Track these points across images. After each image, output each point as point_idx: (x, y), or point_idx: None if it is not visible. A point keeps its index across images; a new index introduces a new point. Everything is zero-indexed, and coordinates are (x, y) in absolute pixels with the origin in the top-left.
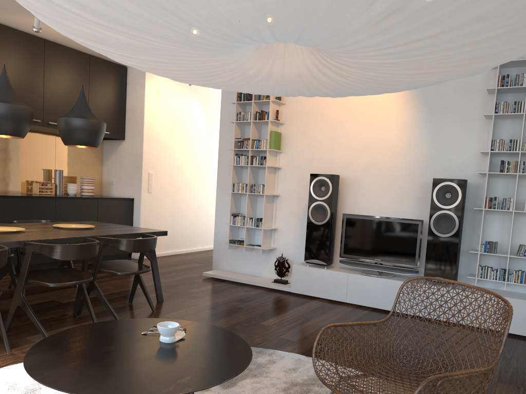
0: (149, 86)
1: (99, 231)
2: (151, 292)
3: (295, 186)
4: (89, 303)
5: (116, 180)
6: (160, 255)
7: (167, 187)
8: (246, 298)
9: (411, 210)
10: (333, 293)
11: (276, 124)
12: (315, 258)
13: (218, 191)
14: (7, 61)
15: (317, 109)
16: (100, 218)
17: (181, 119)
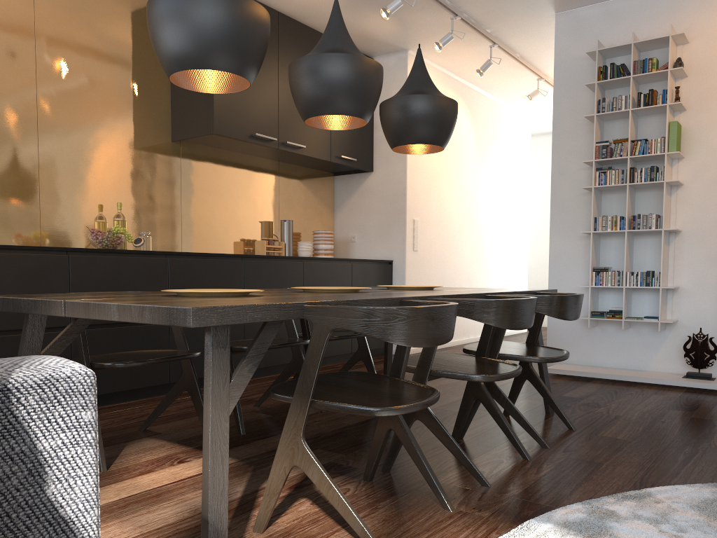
0: None
1: (468, 290)
2: None
3: (714, 213)
4: (500, 415)
5: (360, 235)
6: None
7: (434, 242)
8: (680, 404)
9: None
10: None
11: (672, 111)
12: None
13: (553, 235)
14: None
15: None
16: None
17: None
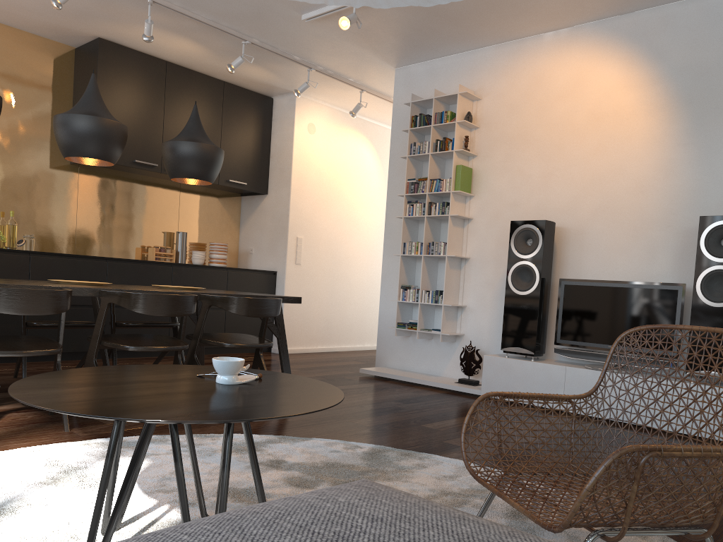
0: (300, 121)
1: (208, 291)
2: None
3: (492, 244)
4: None
5: (256, 248)
6: (310, 351)
7: (322, 258)
8: (412, 399)
9: (668, 271)
10: None
11: (464, 156)
12: (516, 345)
13: (385, 257)
14: (119, 89)
15: (524, 131)
16: None
17: (343, 167)
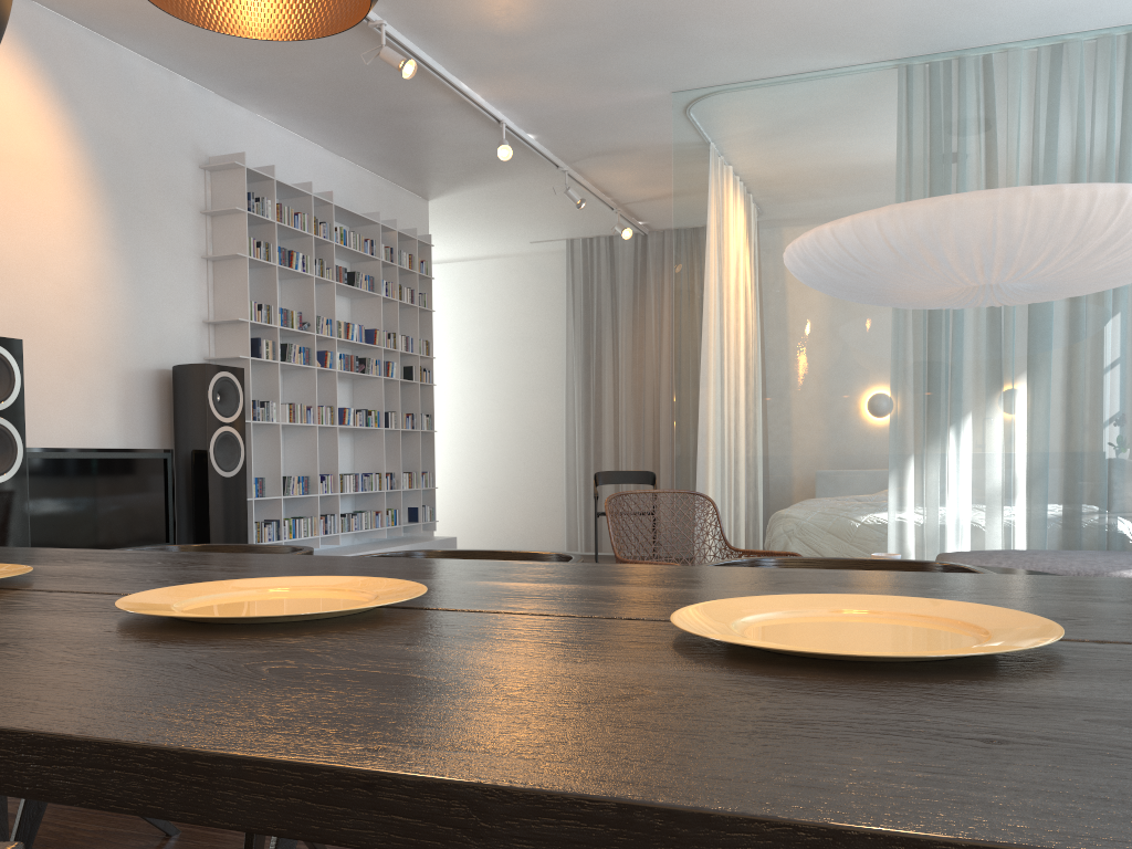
0: None
1: (76, 564)
2: None
3: None
4: None
5: None
6: None
7: None
8: None
9: (114, 431)
10: None
11: None
12: None
13: None
14: None
15: None
16: None
17: None
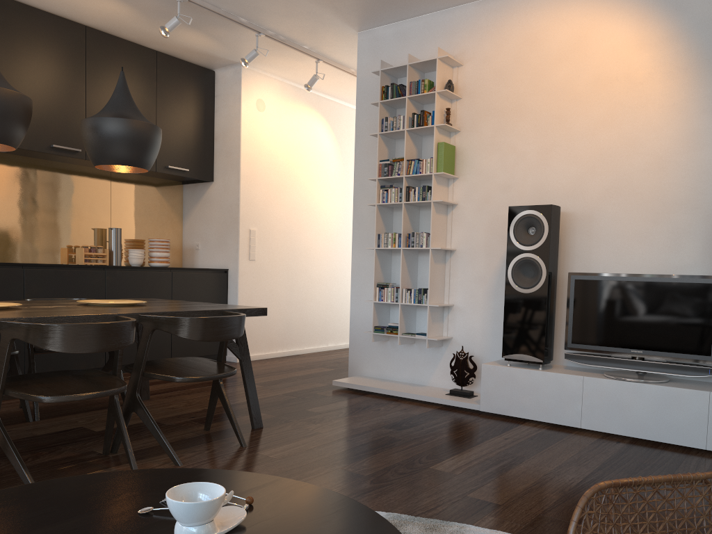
0: (248, 97)
1: (150, 308)
2: (246, 413)
3: (481, 233)
4: (124, 432)
5: (203, 243)
6: (270, 357)
7: (279, 252)
8: (403, 422)
9: (697, 260)
10: (557, 412)
11: (446, 132)
12: (521, 351)
13: (355, 250)
14: (27, 59)
15: (515, 101)
16: (177, 299)
17: (297, 149)
